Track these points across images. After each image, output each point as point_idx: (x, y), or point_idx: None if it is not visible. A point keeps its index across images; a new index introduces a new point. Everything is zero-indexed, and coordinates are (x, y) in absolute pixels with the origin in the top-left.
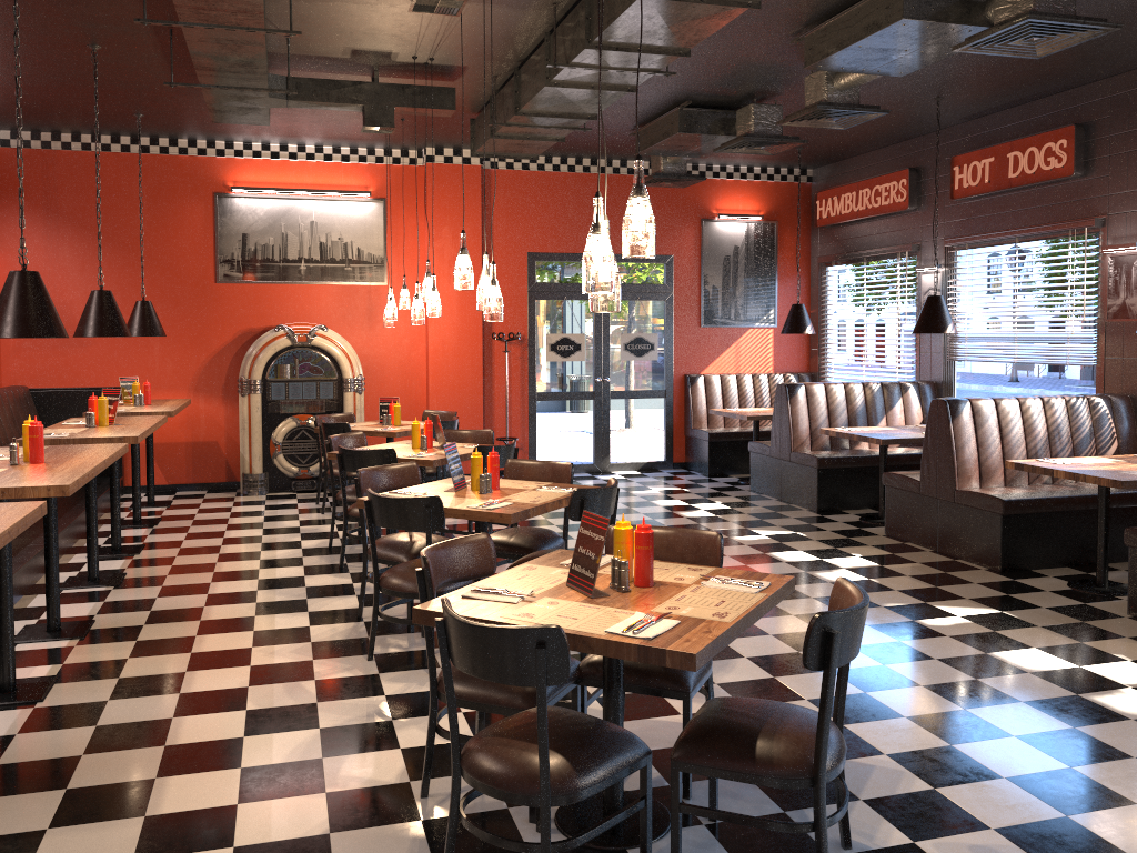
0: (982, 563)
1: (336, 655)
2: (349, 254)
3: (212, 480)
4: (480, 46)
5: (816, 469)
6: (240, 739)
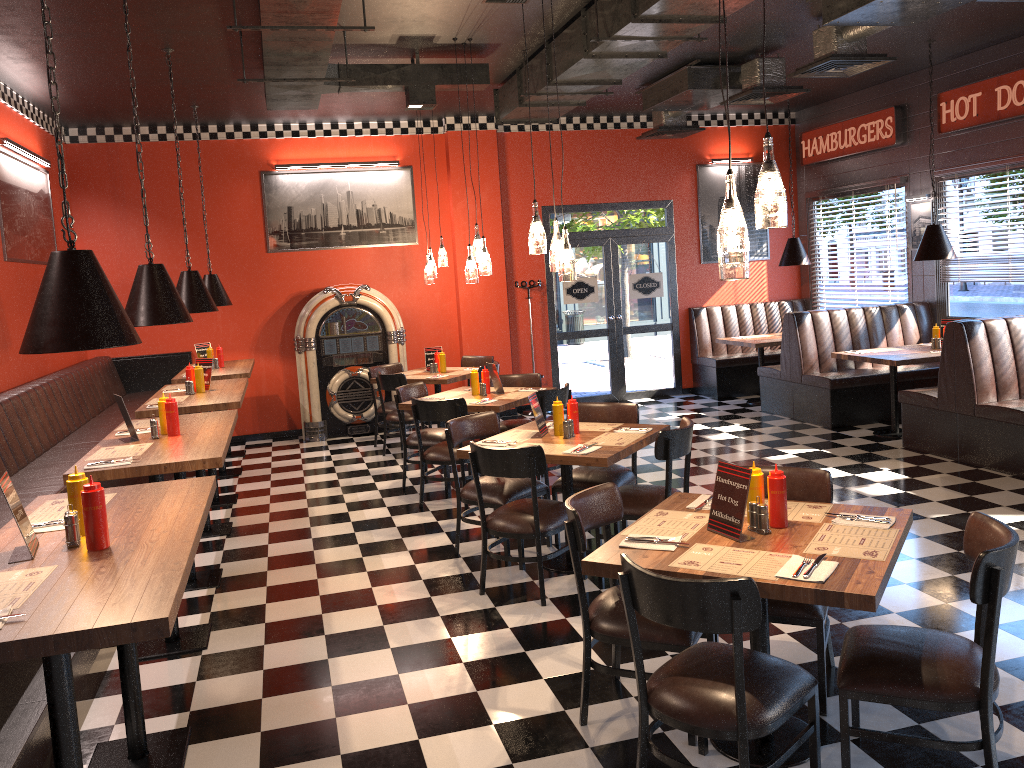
0: (1005, 471)
1: (450, 591)
2: (382, 219)
3: (276, 429)
4: (516, 24)
5: (829, 389)
6: (396, 676)
